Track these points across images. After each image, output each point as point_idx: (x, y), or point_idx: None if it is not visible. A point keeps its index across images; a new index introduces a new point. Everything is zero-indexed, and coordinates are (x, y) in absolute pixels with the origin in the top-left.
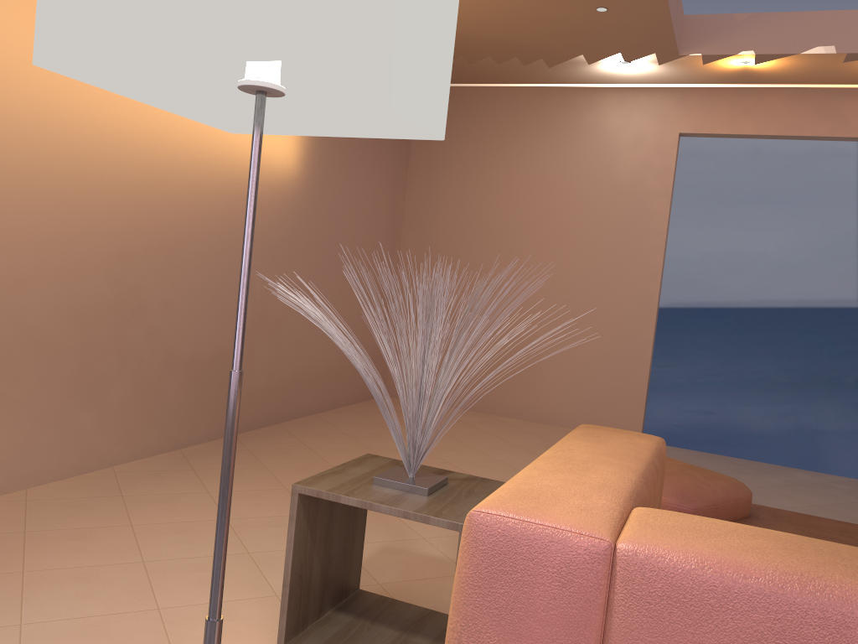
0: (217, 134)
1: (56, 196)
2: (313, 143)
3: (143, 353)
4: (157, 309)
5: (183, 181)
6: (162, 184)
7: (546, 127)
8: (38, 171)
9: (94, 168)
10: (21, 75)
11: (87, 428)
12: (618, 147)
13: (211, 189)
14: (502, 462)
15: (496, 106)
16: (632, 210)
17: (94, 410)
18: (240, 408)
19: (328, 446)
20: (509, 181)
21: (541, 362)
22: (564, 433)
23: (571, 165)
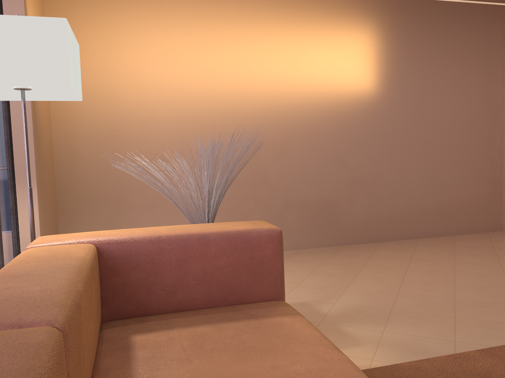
0: (305, 84)
1: (211, 131)
2: (389, 71)
3: (270, 199)
4: (276, 178)
5: (284, 112)
6: (270, 116)
7: None
8: (201, 122)
9: (229, 116)
10: (189, 85)
11: None
12: None
13: (305, 113)
14: (503, 276)
15: None
16: None
17: None
18: (346, 231)
19: (385, 255)
20: None
21: None
22: None
23: None
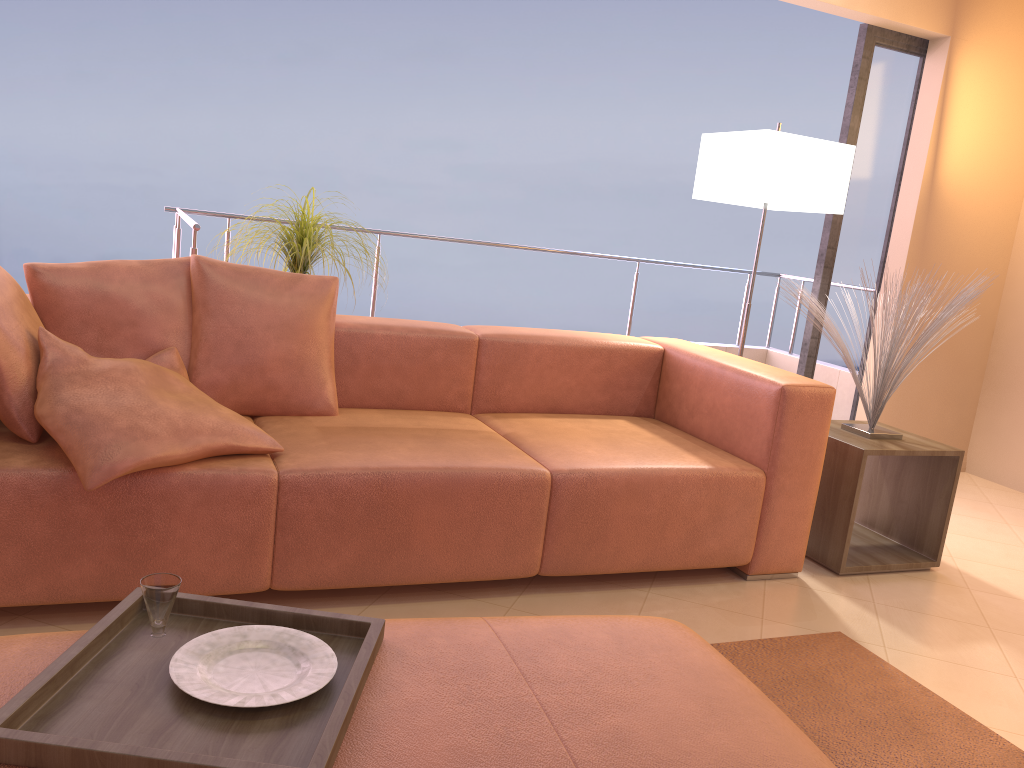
0: None
1: None
2: None
3: None
4: None
5: None
6: None
7: None
8: None
9: None
10: None
11: None
12: None
13: None
14: None
15: None
16: None
17: None
18: None
19: None
20: None
21: None
22: None
23: None
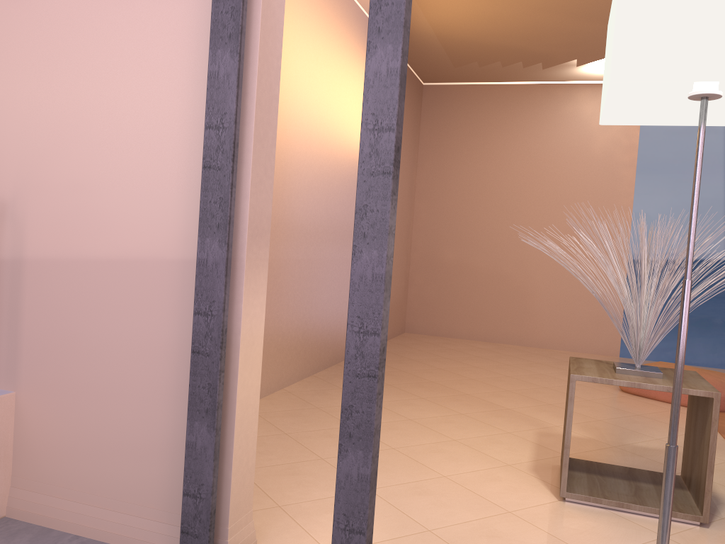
0: None
1: None
2: None
3: None
4: None
5: None
6: None
7: (533, 115)
8: None
9: None
10: None
11: None
12: (592, 129)
13: None
14: (544, 375)
15: (491, 99)
16: (605, 178)
17: None
18: None
19: (412, 369)
20: (503, 158)
21: (536, 299)
22: (561, 353)
23: (555, 144)
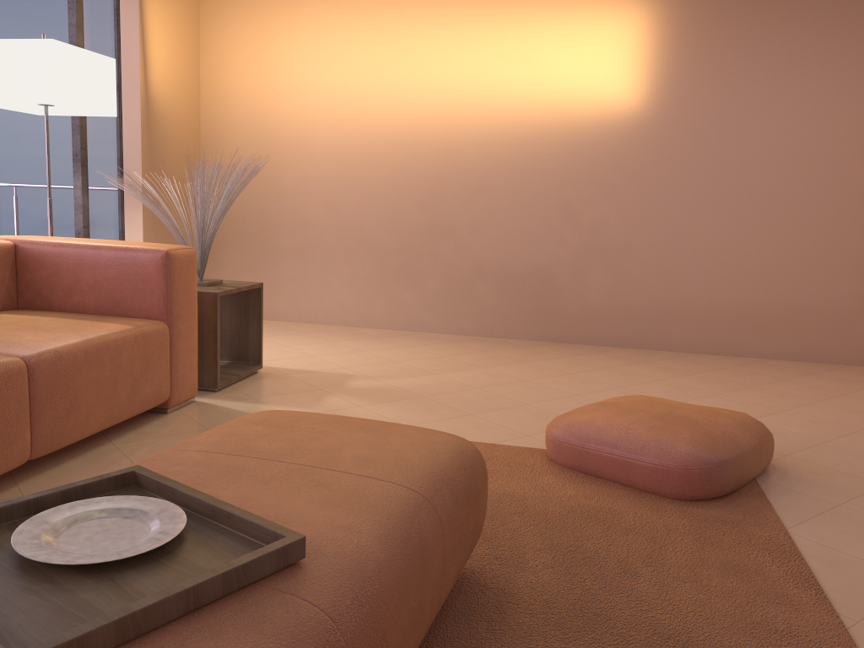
0: (520, 95)
1: (380, 160)
2: (669, 74)
3: (454, 260)
4: (465, 231)
5: (485, 137)
6: (464, 142)
7: None
8: (368, 147)
9: (406, 140)
10: (356, 97)
11: (410, 303)
12: None
13: (517, 139)
14: None
15: None
16: None
17: (414, 292)
18: (568, 322)
19: (586, 359)
20: None
21: None
22: None
23: None
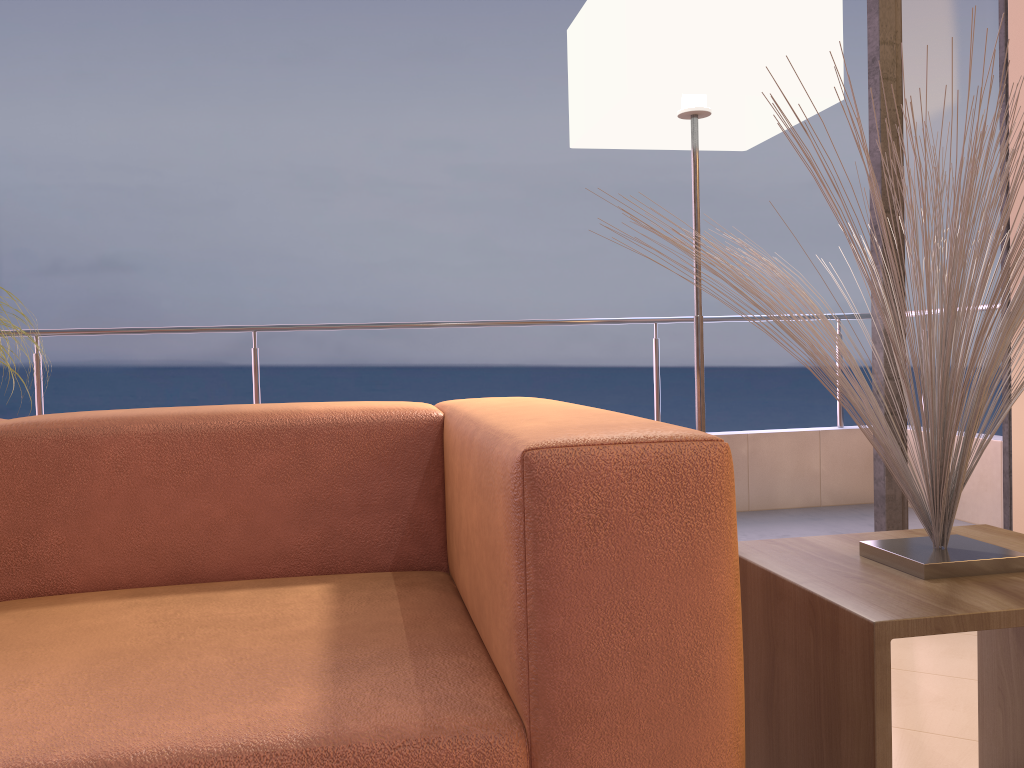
0: None
1: None
2: None
3: None
4: None
5: None
6: None
7: None
8: None
9: None
10: None
11: None
12: None
13: None
14: None
15: None
16: None
17: None
18: None
19: None
20: None
21: None
22: None
23: None
